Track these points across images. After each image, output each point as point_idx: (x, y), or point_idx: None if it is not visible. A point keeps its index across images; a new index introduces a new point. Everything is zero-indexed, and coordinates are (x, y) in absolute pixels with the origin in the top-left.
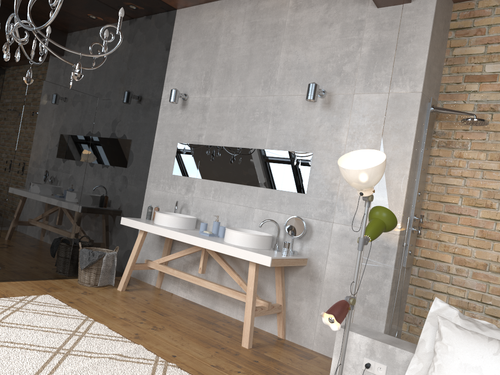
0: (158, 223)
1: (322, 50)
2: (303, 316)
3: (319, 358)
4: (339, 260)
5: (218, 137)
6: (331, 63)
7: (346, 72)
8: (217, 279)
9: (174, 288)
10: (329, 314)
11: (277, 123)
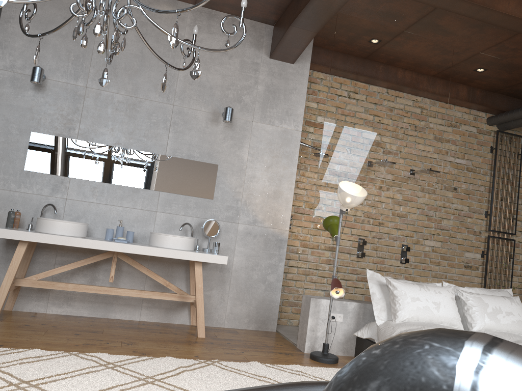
0: (58, 233)
1: (223, 77)
2: (215, 302)
3: (239, 331)
4: (245, 252)
5: (102, 135)
6: (232, 90)
7: (246, 102)
8: (110, 285)
9: (39, 306)
10: (341, 288)
11: (178, 132)
